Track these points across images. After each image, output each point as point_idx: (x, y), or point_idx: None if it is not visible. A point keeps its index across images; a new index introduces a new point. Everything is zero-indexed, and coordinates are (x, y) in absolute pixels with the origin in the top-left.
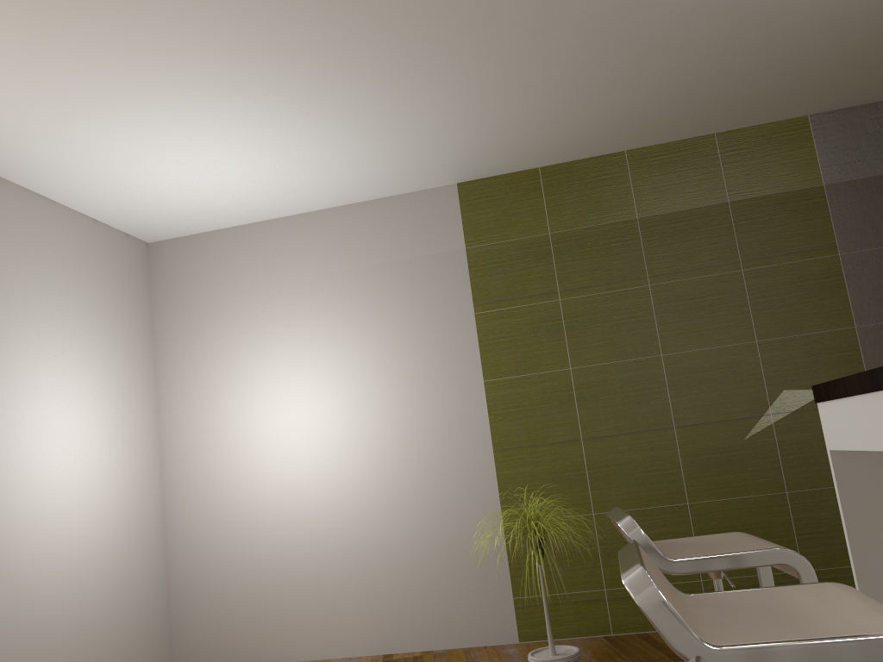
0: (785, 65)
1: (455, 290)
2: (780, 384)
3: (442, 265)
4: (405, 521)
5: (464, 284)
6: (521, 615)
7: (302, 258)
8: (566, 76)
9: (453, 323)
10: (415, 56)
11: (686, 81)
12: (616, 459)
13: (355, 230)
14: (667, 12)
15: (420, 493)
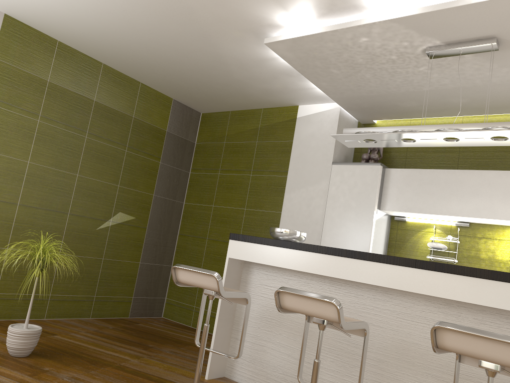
0: (197, 84)
1: None
2: (120, 208)
3: None
4: None
5: None
6: None
7: None
8: (145, 32)
9: None
10: None
11: (169, 65)
12: (33, 221)
13: None
14: (208, 48)
15: None
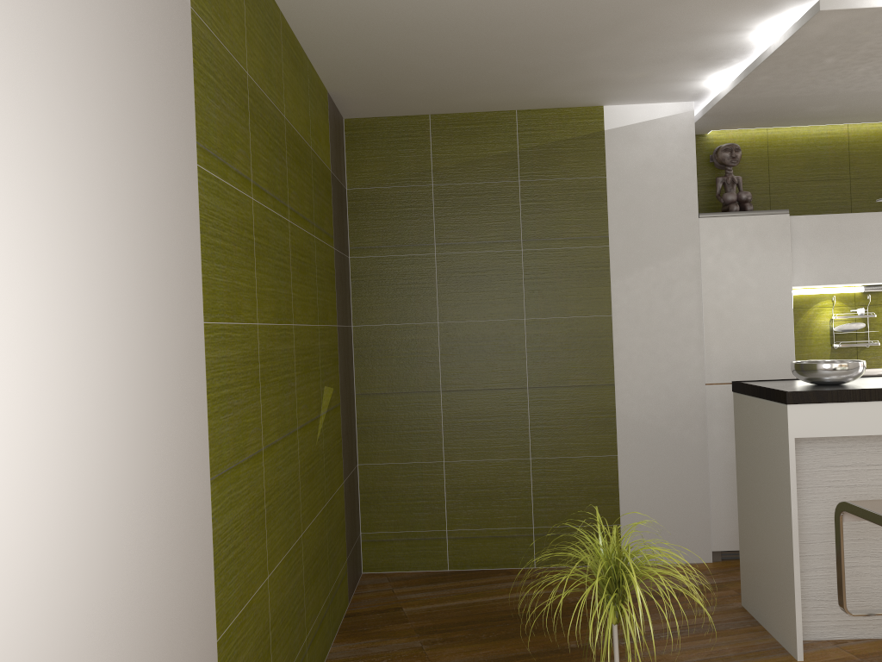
0: (462, 66)
1: (181, 90)
2: (324, 378)
3: (168, 12)
4: None
5: (189, 88)
6: None
7: None
8: None
9: (178, 168)
10: None
11: (474, 27)
12: (278, 481)
13: None
14: (643, 3)
15: (137, 622)
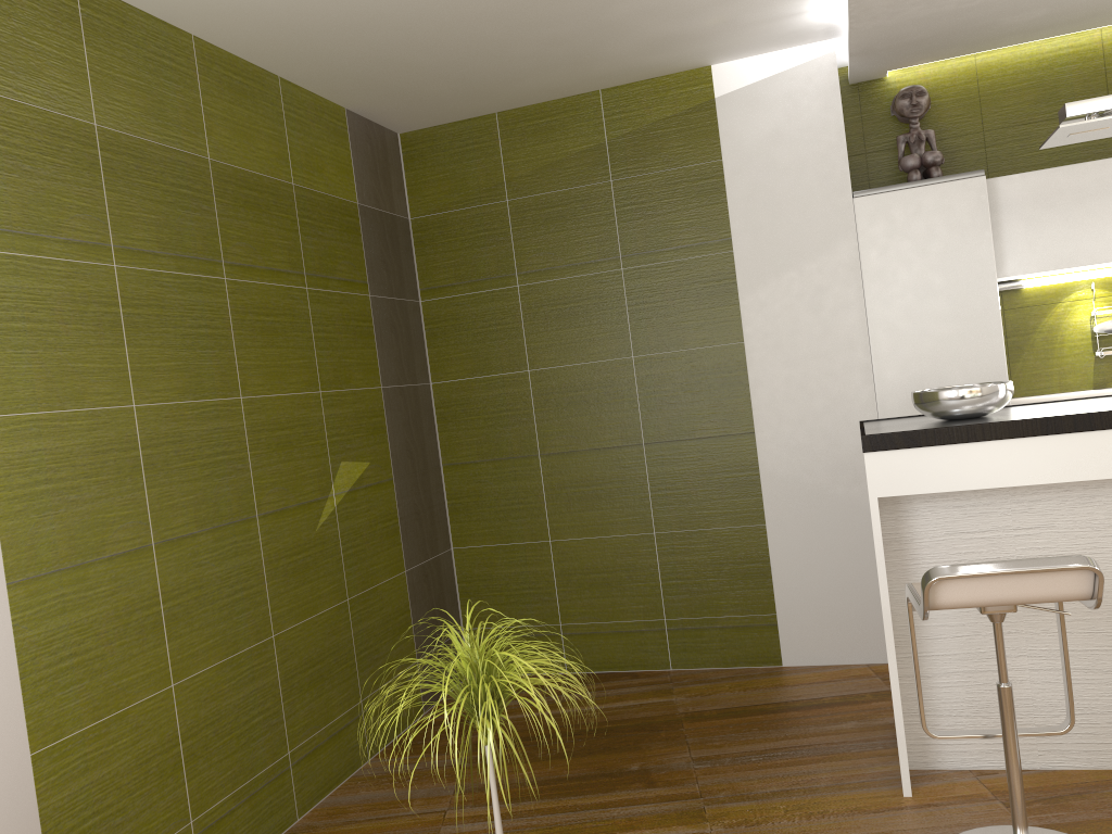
0: (470, 53)
1: None
2: (339, 453)
3: None
4: None
5: None
6: None
7: None
8: None
9: None
10: None
11: (432, 8)
12: (198, 578)
13: None
14: None
15: None
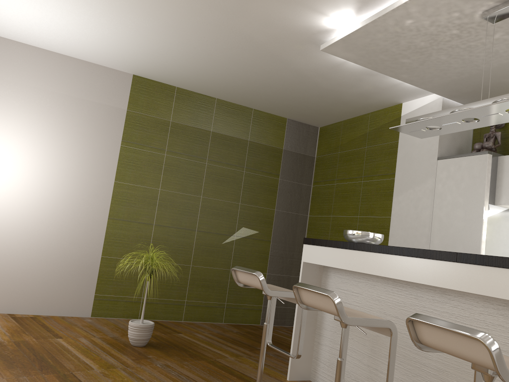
0: (297, 100)
1: (114, 129)
2: (243, 224)
3: (111, 113)
4: (45, 243)
5: (120, 128)
6: (96, 304)
7: (26, 72)
8: (228, 64)
9: (107, 146)
10: (183, 26)
11: (264, 88)
12: (166, 238)
13: (66, 72)
14: (284, 66)
15: (59, 229)
